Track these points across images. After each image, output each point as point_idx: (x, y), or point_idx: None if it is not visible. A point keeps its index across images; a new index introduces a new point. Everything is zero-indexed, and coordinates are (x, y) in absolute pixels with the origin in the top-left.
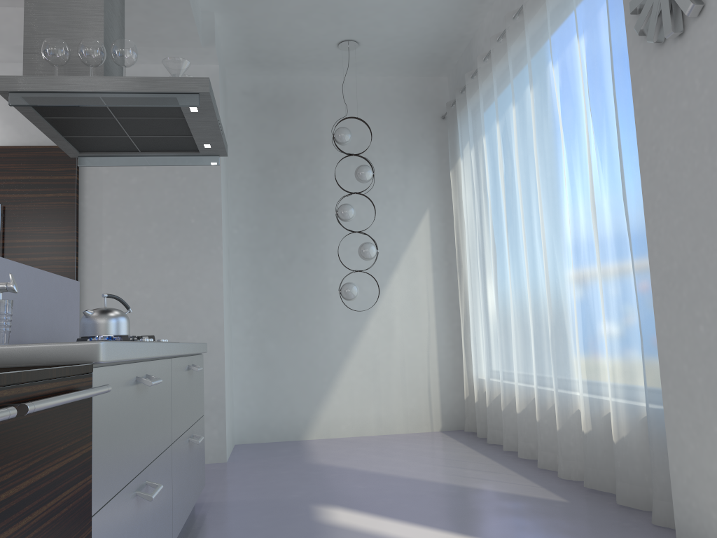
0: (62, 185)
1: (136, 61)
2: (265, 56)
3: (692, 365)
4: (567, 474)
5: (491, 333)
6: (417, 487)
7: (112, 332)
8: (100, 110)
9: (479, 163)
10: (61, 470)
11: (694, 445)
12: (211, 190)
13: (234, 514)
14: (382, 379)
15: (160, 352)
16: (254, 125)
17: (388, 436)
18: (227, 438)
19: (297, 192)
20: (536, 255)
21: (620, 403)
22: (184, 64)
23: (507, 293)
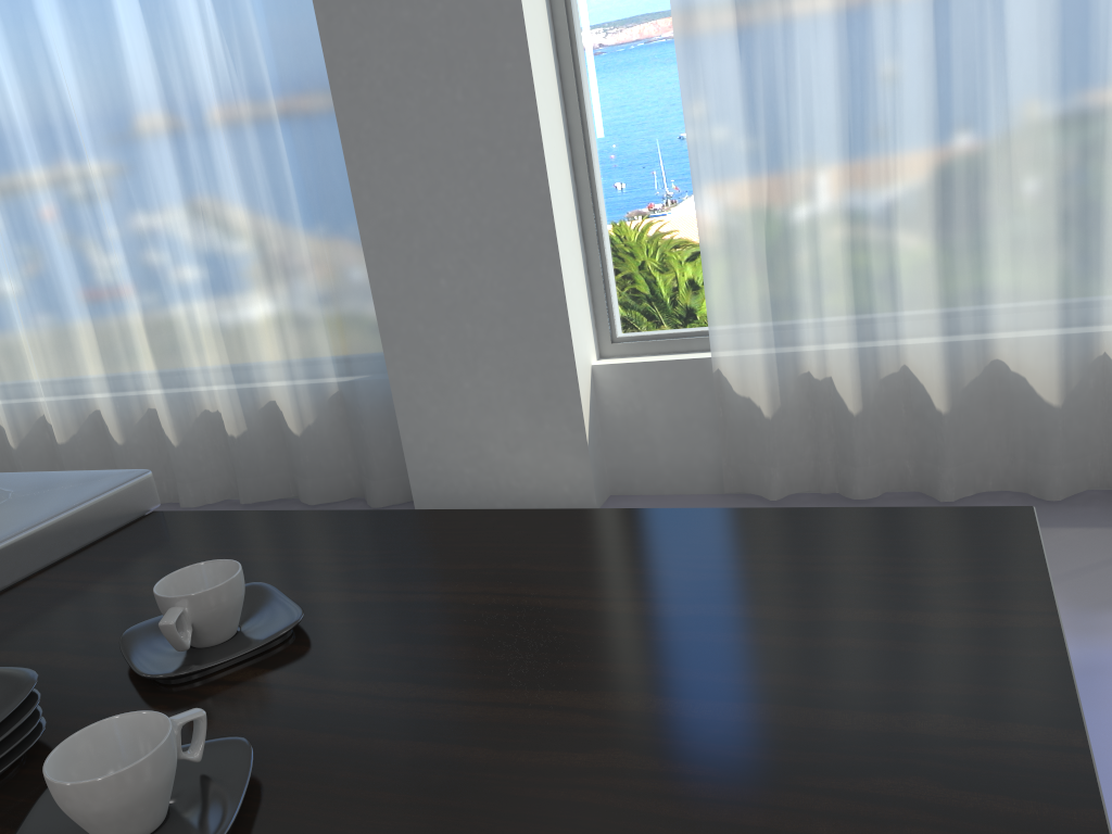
0: None
1: None
2: None
3: (430, 323)
4: (201, 499)
5: None
6: None
7: None
8: None
9: None
10: None
11: (438, 407)
12: None
13: None
14: None
15: None
16: None
17: None
18: None
19: None
20: (74, 191)
21: (301, 386)
22: None
23: None
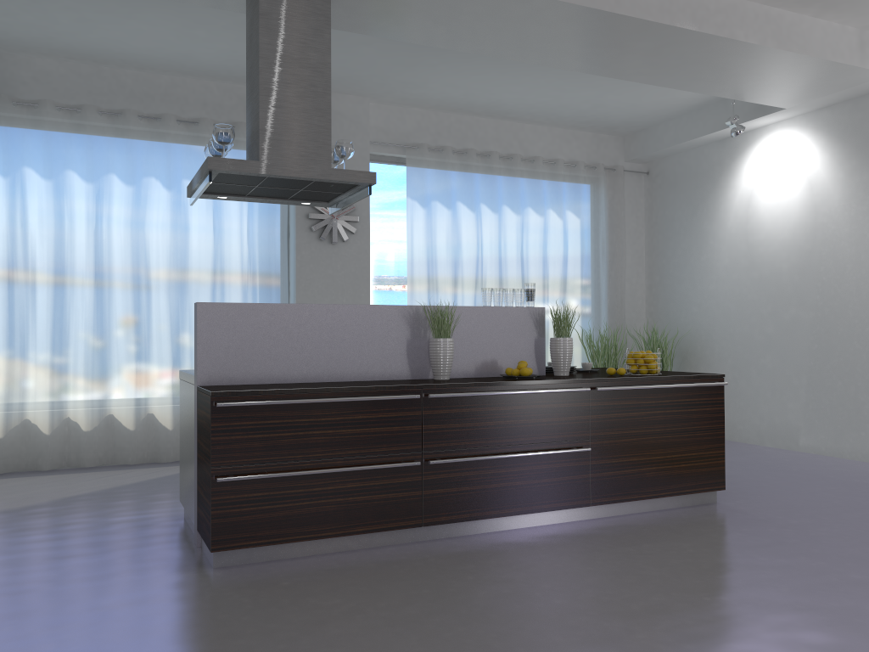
0: None
1: None
2: None
3: None
4: (175, 458)
5: (16, 365)
6: (167, 480)
7: None
8: (318, 189)
9: (15, 195)
10: None
11: None
12: None
13: None
14: None
15: None
16: None
17: None
18: None
19: None
20: (141, 306)
21: None
22: None
23: (64, 330)
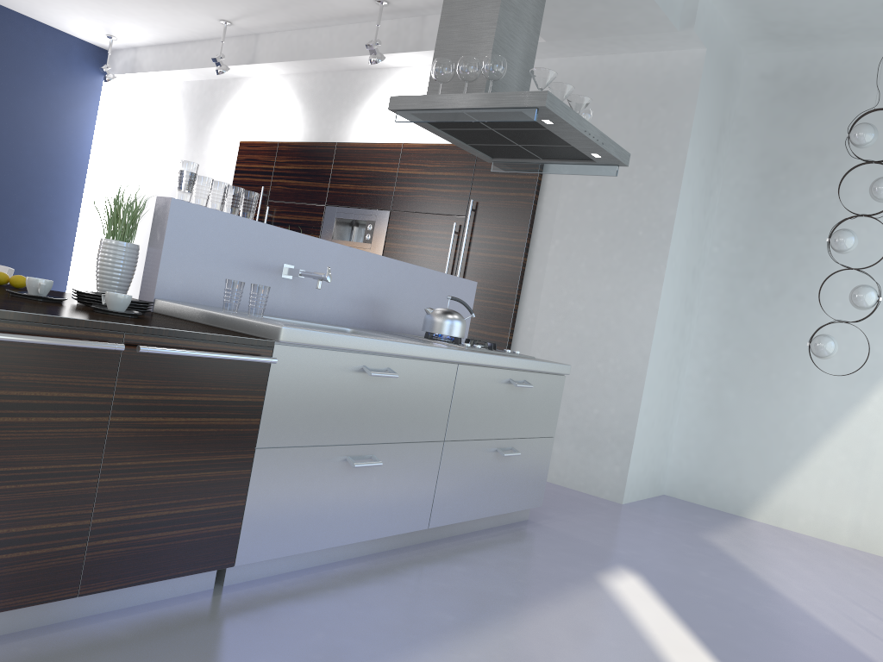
0: (524, 185)
1: (502, 75)
2: (786, 28)
3: None
4: None
5: None
6: (766, 602)
7: (441, 331)
8: (474, 123)
9: None
10: (211, 403)
11: None
12: (666, 200)
13: (539, 540)
14: (874, 476)
15: (415, 352)
16: (766, 117)
17: (862, 553)
18: (630, 480)
19: (806, 208)
20: None
21: None
22: (547, 74)
23: None
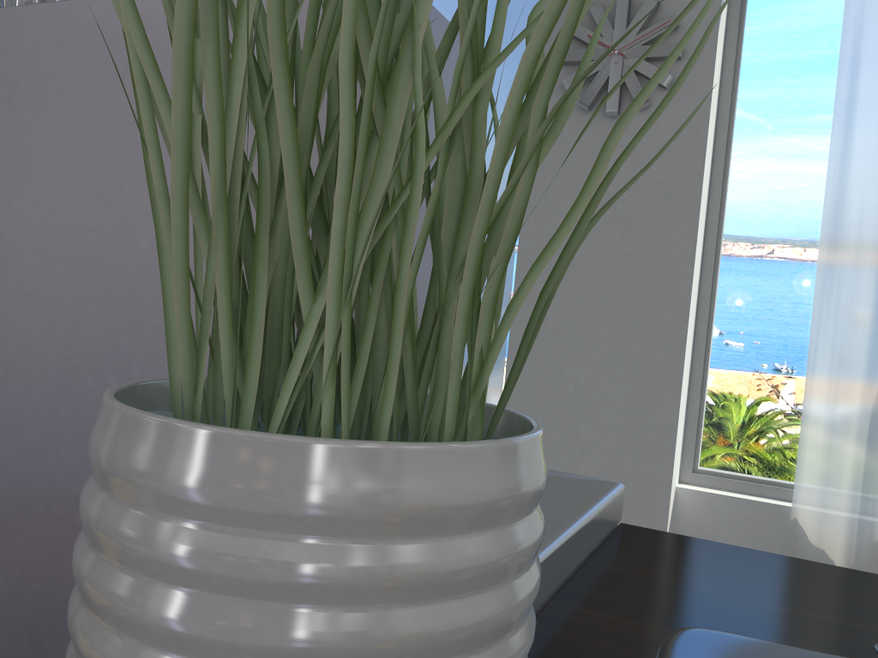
0: None
1: None
2: None
3: (549, 418)
4: None
5: None
6: None
7: None
8: None
9: None
10: None
11: None
12: None
13: None
14: None
15: None
16: None
17: None
18: None
19: None
20: None
21: None
22: None
23: None
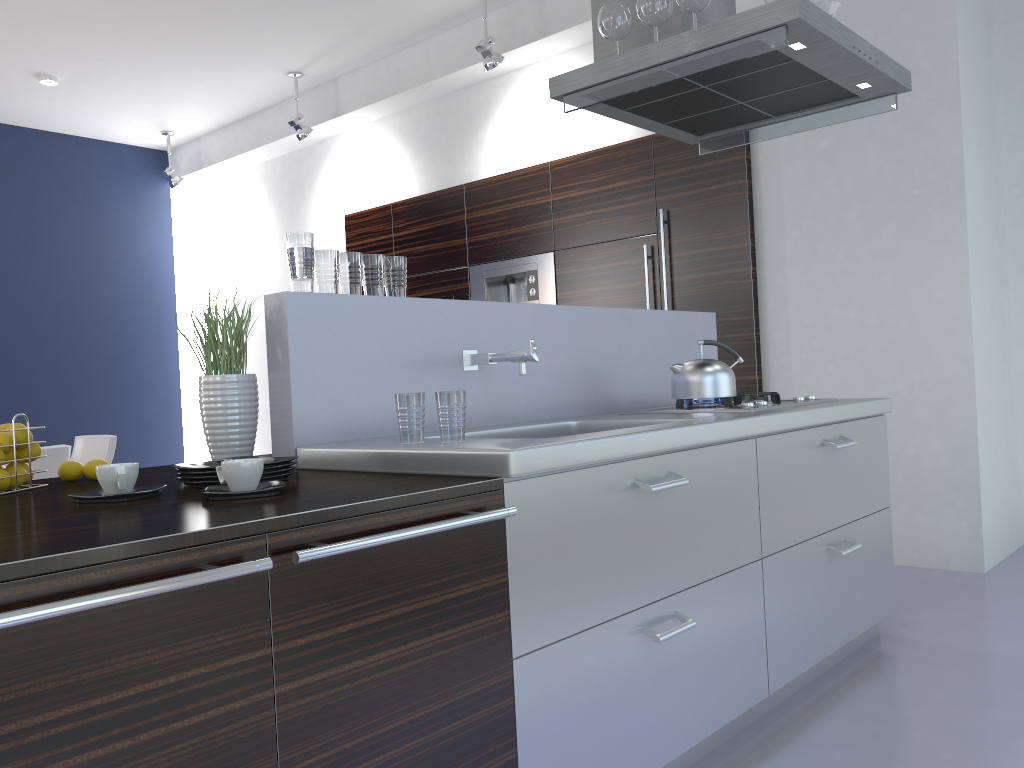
0: (729, 171)
1: None
2: None
3: None
4: None
5: None
6: None
7: (704, 394)
8: (677, 83)
9: None
10: (430, 609)
11: None
12: (943, 136)
13: (920, 666)
14: None
15: (700, 438)
16: None
17: None
18: (986, 536)
19: None
20: None
21: None
22: None
23: None
